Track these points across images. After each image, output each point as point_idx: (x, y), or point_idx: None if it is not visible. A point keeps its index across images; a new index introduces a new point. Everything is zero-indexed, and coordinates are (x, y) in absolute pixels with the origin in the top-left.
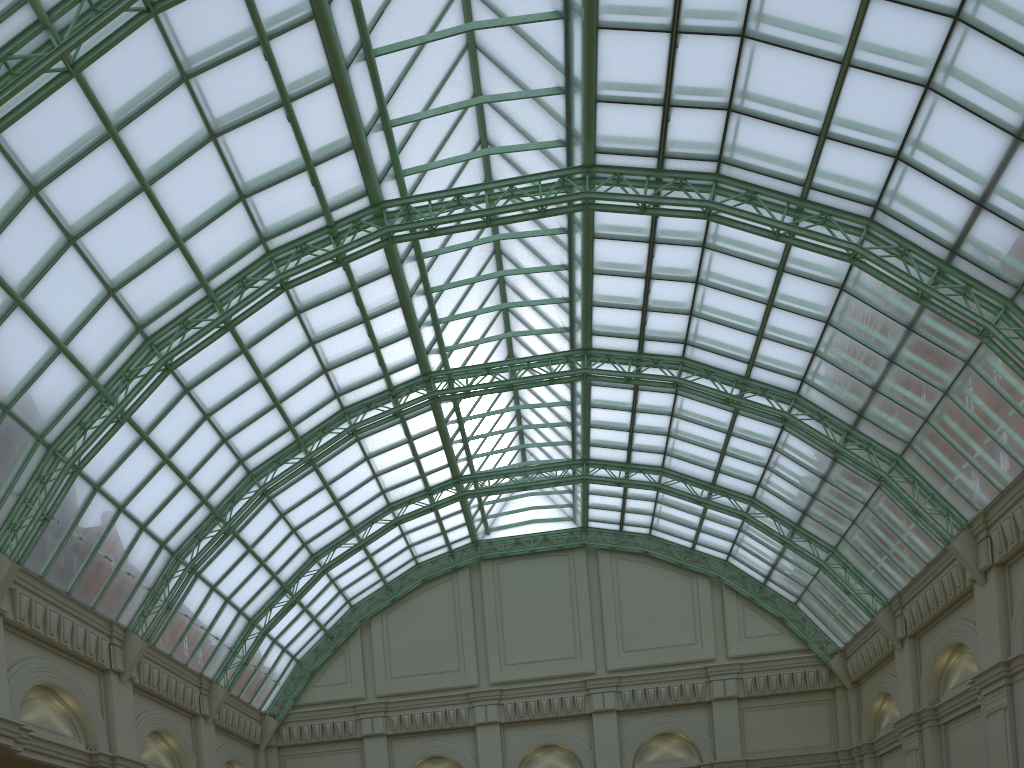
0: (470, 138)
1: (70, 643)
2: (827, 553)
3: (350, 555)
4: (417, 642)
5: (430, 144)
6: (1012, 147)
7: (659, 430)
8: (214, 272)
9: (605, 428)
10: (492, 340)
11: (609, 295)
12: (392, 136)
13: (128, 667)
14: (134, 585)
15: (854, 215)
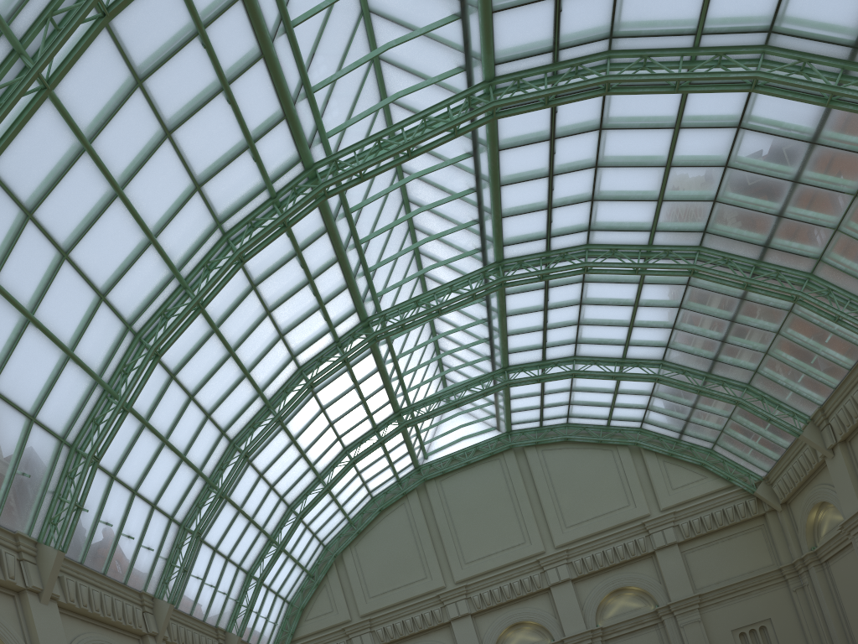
0: (373, 99)
1: (112, 616)
2: (742, 391)
3: (320, 499)
4: (385, 563)
5: (344, 107)
6: None
7: (570, 321)
8: (183, 262)
9: (521, 333)
10: (415, 276)
11: (517, 203)
12: (315, 101)
13: (161, 629)
14: (154, 557)
15: (748, 47)
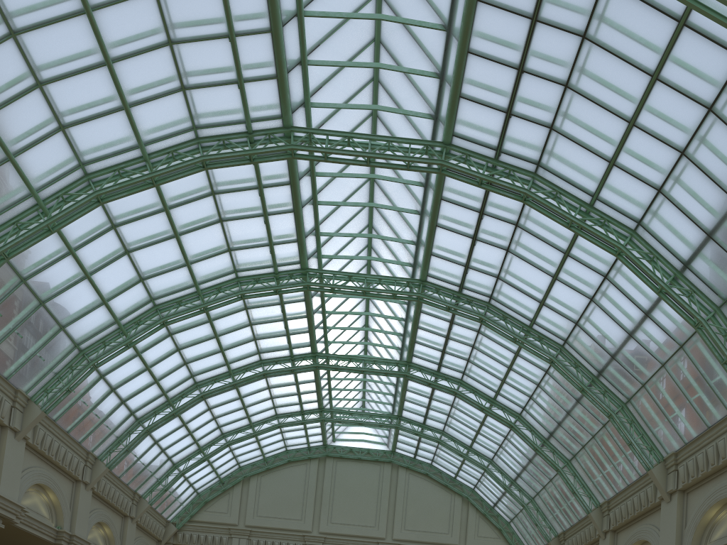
0: (362, 243)
1: (61, 461)
2: (528, 500)
3: (246, 439)
4: (277, 497)
5: (339, 244)
6: (627, 338)
7: (443, 411)
8: (203, 281)
9: (413, 403)
10: (356, 343)
11: (425, 340)
12: (319, 239)
13: (93, 481)
14: (108, 433)
15: (554, 341)
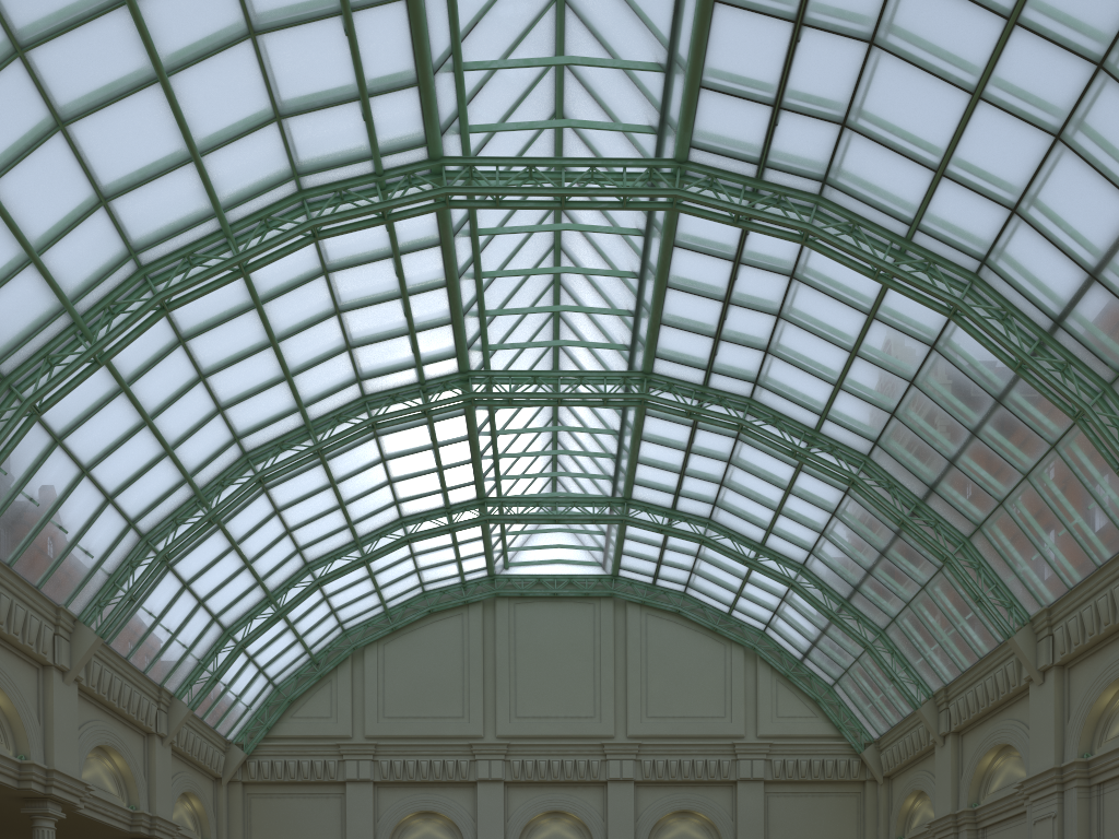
0: (545, 107)
1: (6, 626)
2: (875, 635)
3: (351, 570)
4: (417, 680)
5: (502, 103)
6: None
7: (712, 477)
8: (233, 202)
9: (654, 466)
10: (542, 346)
11: (681, 315)
12: (463, 81)
13: (75, 665)
14: (91, 567)
15: (959, 267)
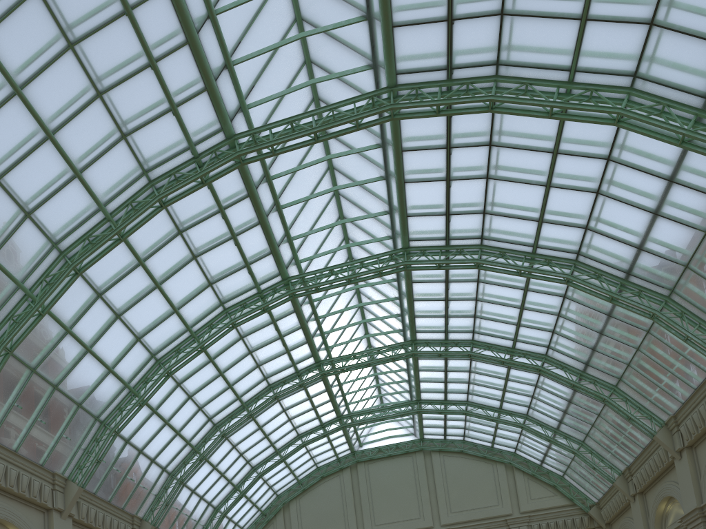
0: (338, 237)
1: None
2: (578, 445)
3: (275, 466)
4: (318, 514)
5: (315, 244)
6: (653, 218)
7: (463, 380)
8: (195, 322)
9: (429, 382)
10: (356, 340)
11: (424, 311)
12: (293, 244)
13: None
14: (147, 493)
15: (565, 259)
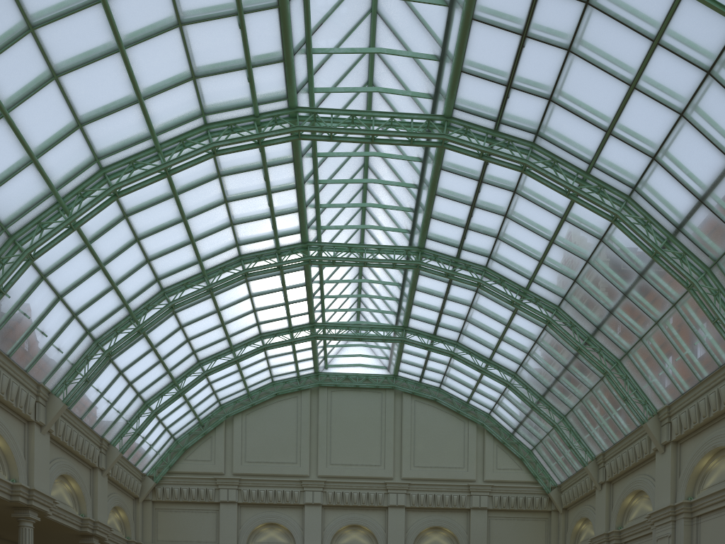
0: (361, 78)
1: (5, 395)
2: (559, 419)
3: (227, 366)
4: (267, 438)
5: (335, 74)
6: None
7: (460, 315)
8: (162, 129)
9: (423, 307)
10: (355, 228)
11: (444, 212)
12: (312, 60)
13: (49, 422)
14: (61, 359)
15: (619, 191)
